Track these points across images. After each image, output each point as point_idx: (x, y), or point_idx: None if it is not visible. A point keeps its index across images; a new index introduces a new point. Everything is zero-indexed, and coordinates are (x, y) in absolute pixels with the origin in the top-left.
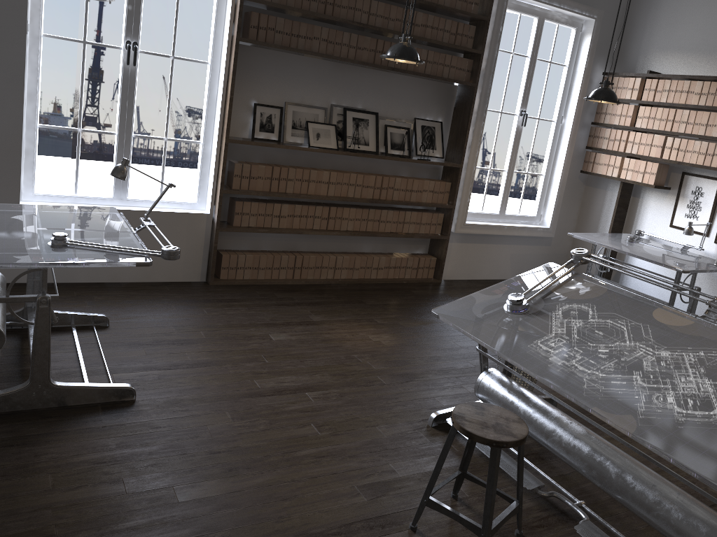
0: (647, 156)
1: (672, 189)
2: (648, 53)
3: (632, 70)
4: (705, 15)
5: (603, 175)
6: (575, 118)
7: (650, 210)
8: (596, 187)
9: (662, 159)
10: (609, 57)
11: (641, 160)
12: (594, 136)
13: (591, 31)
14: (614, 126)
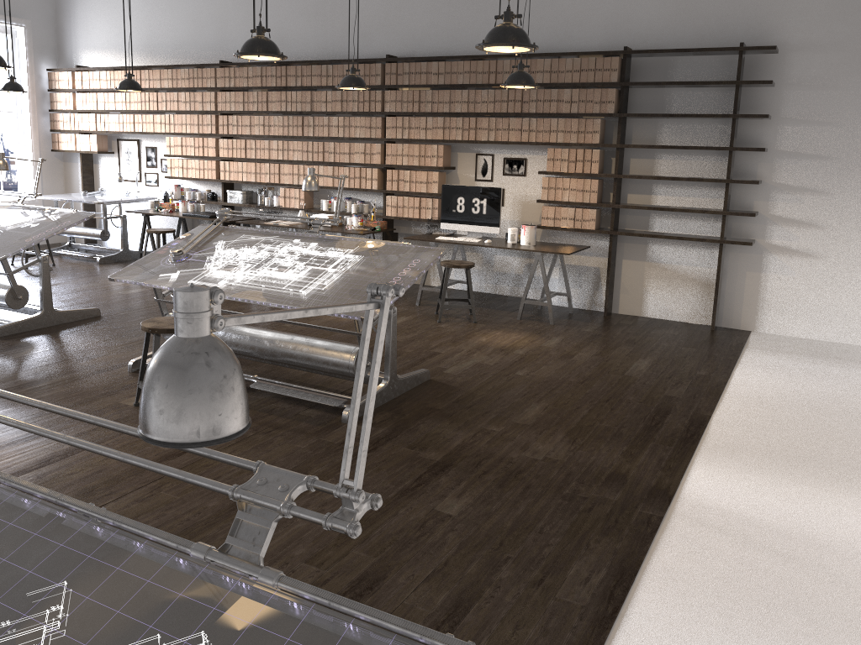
0: (88, 131)
1: (115, 153)
2: (78, 52)
3: (71, 66)
4: (103, 22)
5: (66, 150)
6: (31, 108)
7: (107, 171)
8: (71, 161)
9: (97, 131)
10: (53, 56)
11: (87, 134)
12: (54, 121)
13: (24, 37)
14: (64, 111)
